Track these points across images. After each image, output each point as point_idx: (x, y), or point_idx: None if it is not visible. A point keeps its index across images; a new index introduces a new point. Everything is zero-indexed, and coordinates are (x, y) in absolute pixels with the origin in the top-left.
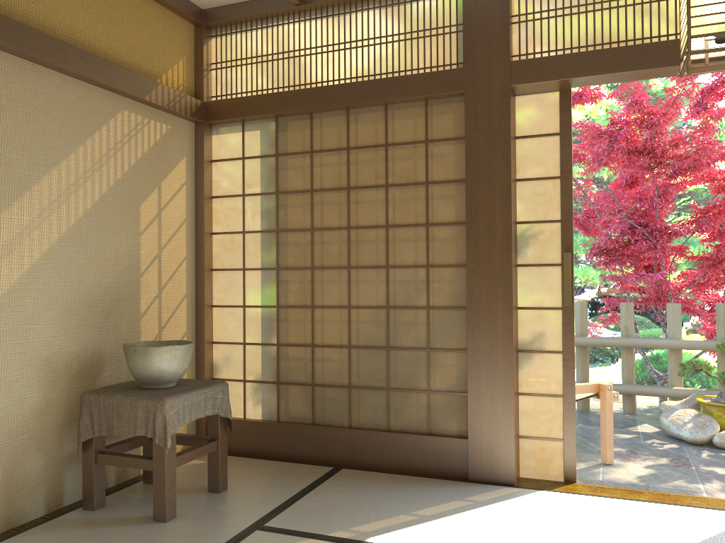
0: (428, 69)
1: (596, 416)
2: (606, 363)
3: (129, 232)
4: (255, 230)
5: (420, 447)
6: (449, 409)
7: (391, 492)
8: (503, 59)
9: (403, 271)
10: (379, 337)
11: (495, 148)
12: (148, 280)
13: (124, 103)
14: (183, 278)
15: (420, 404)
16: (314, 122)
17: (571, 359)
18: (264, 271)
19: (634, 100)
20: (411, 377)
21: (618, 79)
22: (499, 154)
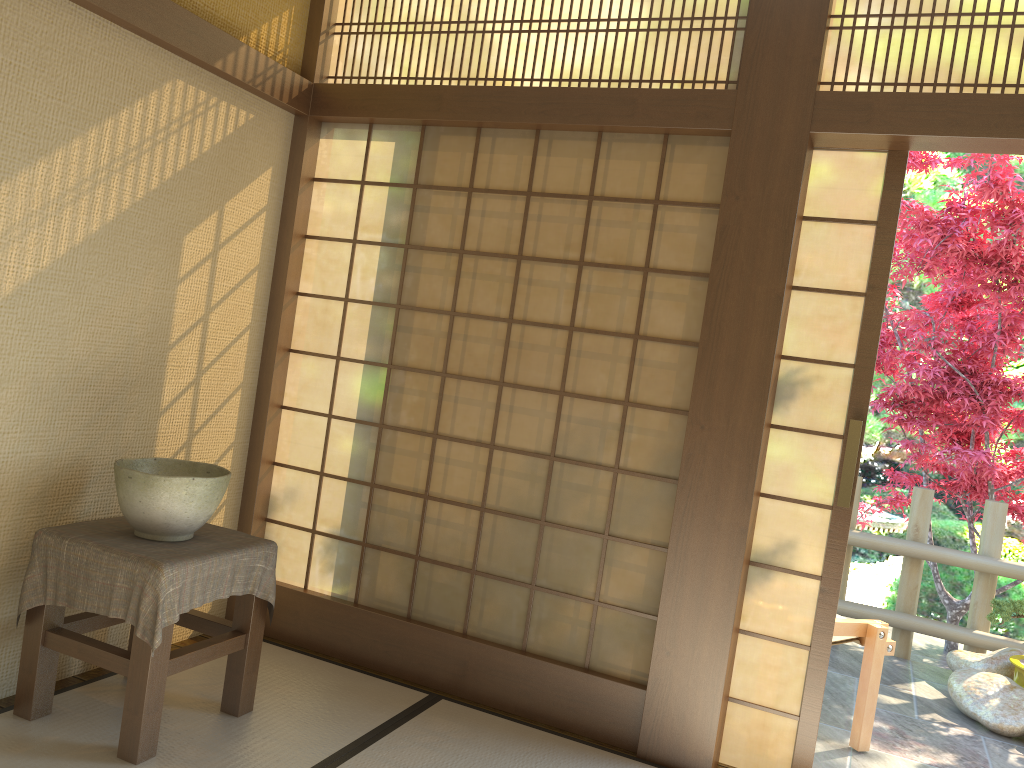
0: (678, 84)
1: (848, 653)
2: (869, 559)
3: (160, 278)
4: (364, 299)
5: (569, 688)
6: (624, 635)
7: (510, 761)
8: (805, 85)
9: (586, 405)
10: (531, 502)
11: (767, 231)
12: (181, 356)
13: (180, 68)
14: (241, 359)
15: (580, 619)
16: (481, 143)
17: (833, 592)
18: (368, 366)
19: (993, 178)
20: (572, 574)
21: (992, 148)
22: (772, 242)
